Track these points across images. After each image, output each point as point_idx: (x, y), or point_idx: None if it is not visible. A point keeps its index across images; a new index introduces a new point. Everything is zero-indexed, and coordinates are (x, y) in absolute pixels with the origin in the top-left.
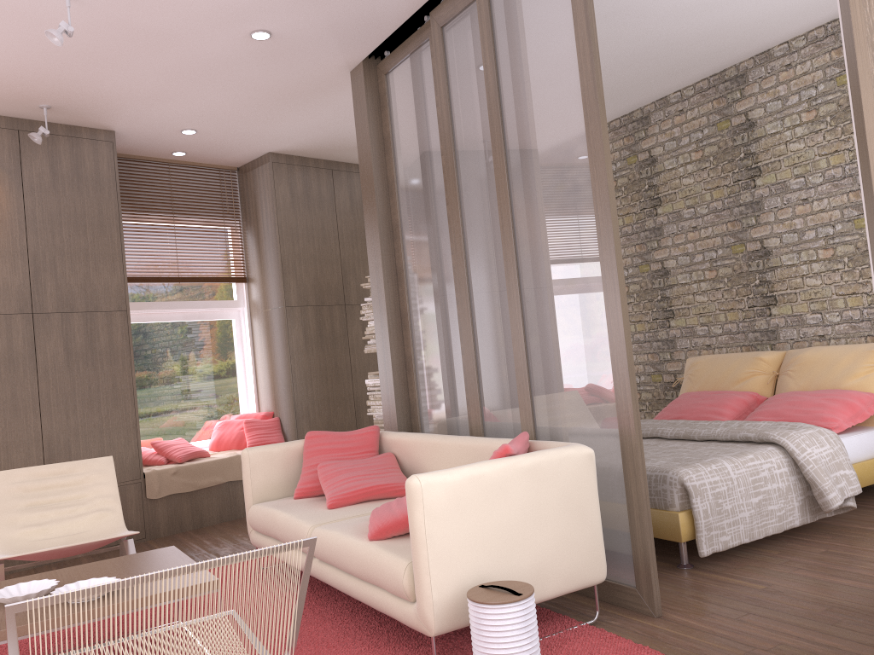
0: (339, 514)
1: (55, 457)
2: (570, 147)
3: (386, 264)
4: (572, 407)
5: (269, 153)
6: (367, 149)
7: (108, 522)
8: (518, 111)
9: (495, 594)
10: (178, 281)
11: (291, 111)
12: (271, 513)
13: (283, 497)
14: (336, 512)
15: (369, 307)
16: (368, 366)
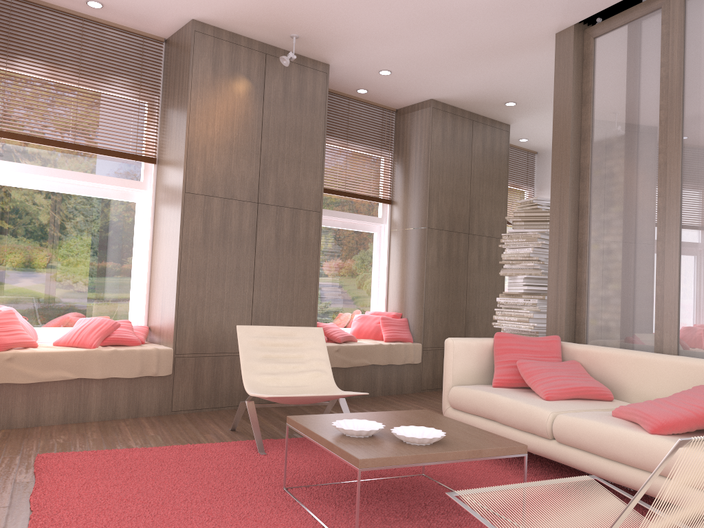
0: (565, 406)
1: (259, 322)
2: None
3: (571, 200)
4: None
5: (431, 99)
6: (566, 100)
7: (323, 381)
8: None
9: None
10: (344, 195)
11: (478, 64)
12: (487, 396)
13: (474, 384)
14: (558, 404)
15: (510, 237)
16: (478, 287)
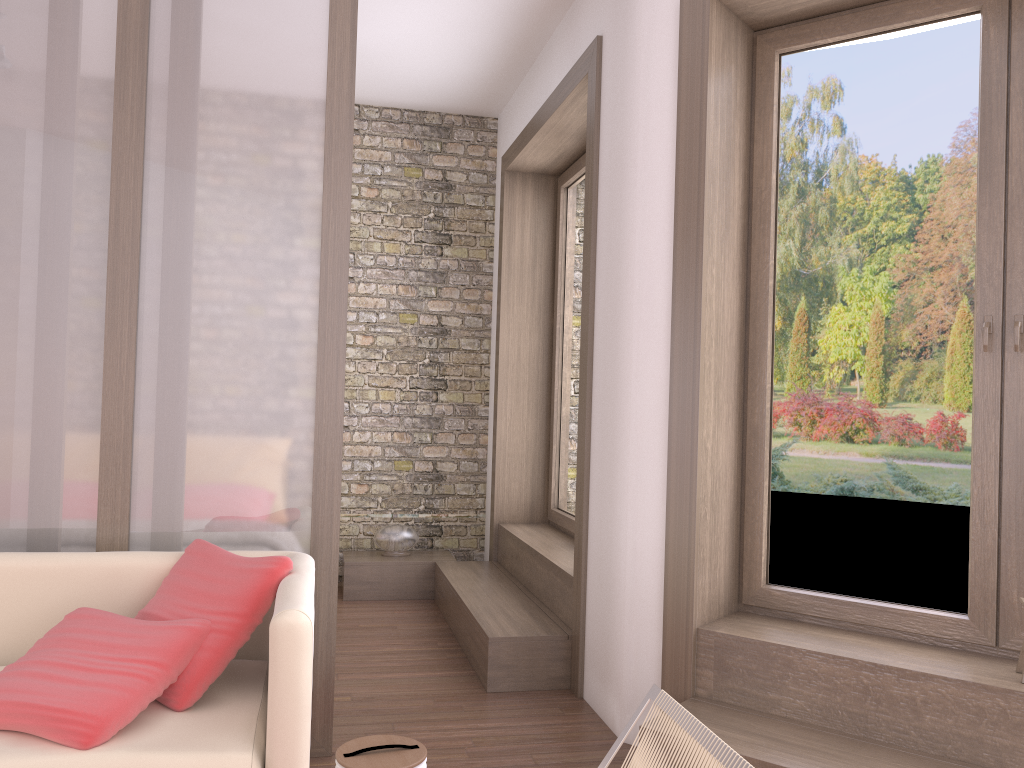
0: None
1: None
2: (289, 165)
3: None
4: (223, 503)
5: None
6: None
7: None
8: (189, 75)
9: (392, 756)
10: None
11: None
12: None
13: None
14: None
15: None
16: None
